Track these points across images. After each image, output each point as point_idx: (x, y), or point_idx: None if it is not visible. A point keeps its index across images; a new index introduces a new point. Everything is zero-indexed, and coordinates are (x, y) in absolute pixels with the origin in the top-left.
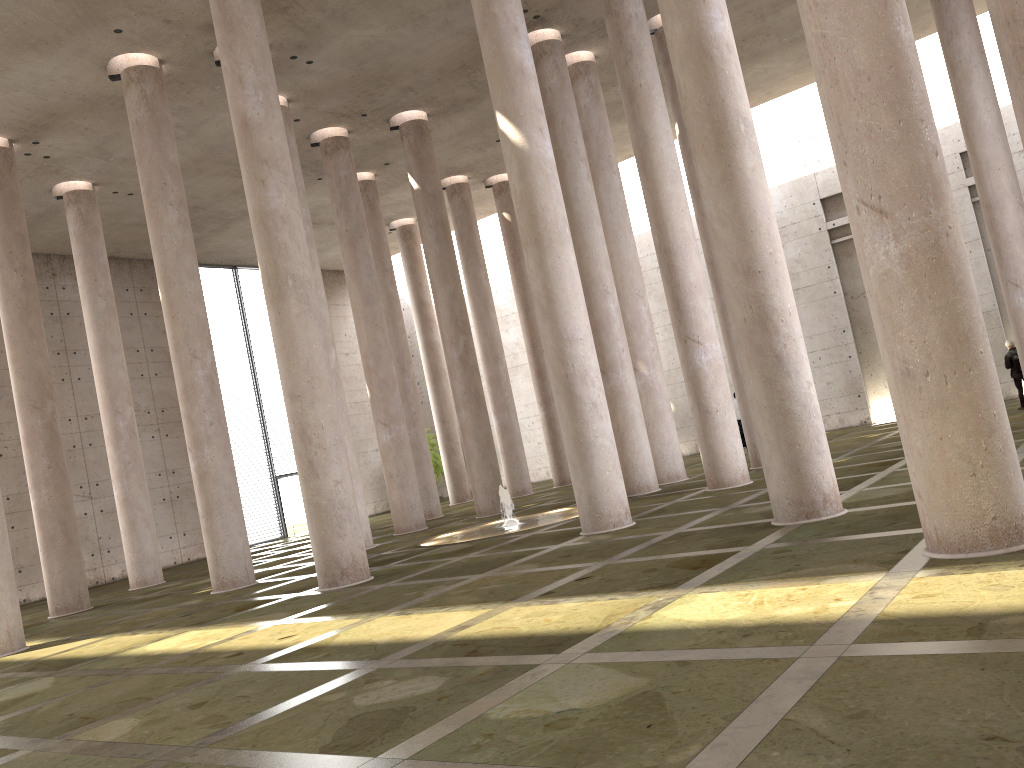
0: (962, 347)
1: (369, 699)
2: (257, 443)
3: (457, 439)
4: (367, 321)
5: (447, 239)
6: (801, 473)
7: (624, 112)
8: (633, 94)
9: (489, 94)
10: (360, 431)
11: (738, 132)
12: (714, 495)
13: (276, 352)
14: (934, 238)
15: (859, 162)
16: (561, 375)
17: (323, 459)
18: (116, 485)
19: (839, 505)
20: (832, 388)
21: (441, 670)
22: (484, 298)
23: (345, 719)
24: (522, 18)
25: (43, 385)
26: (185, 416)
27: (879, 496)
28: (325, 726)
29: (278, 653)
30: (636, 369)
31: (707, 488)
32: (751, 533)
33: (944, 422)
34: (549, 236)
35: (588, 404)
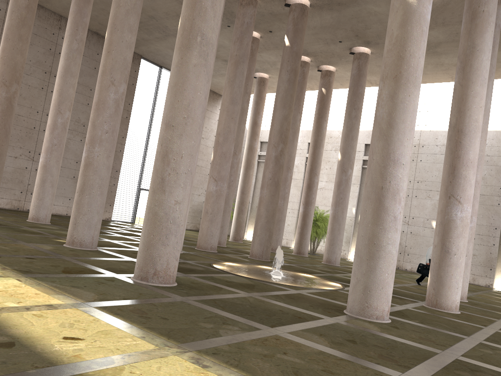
0: None
1: None
2: (137, 166)
3: (246, 205)
4: (228, 114)
5: (294, 82)
6: None
7: None
8: (475, 15)
9: (353, 4)
10: (194, 181)
11: None
12: (438, 315)
13: (168, 88)
14: None
15: None
16: (377, 186)
17: (173, 181)
18: (42, 155)
19: None
20: (475, 258)
21: None
22: (294, 131)
23: None
24: None
25: (15, 73)
26: (91, 121)
27: None
28: None
29: (42, 372)
30: None
31: (421, 303)
32: None
33: None
34: (407, 77)
35: (391, 216)
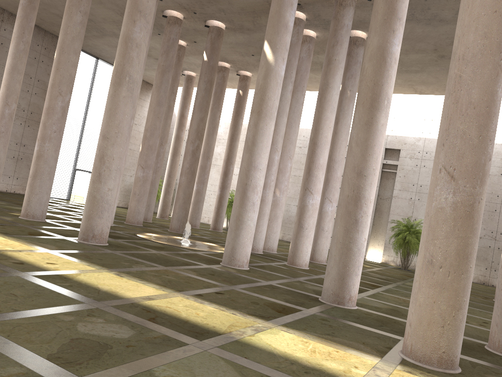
0: (463, 261)
1: (86, 328)
2: (73, 149)
3: (172, 187)
4: (154, 114)
5: (210, 91)
6: (344, 281)
7: (316, 68)
8: (330, 62)
9: (259, 31)
10: (126, 164)
11: (383, 103)
12: (289, 268)
13: (105, 111)
14: (472, 201)
15: (451, 147)
16: (243, 183)
17: (107, 175)
18: None
19: (355, 303)
20: None
21: (132, 324)
22: (214, 126)
23: (69, 338)
24: (297, 0)
25: None
26: (42, 122)
27: (372, 305)
28: (55, 338)
29: (43, 272)
30: (274, 192)
31: (286, 262)
32: (308, 301)
33: (439, 294)
34: (266, 112)
35: (250, 202)
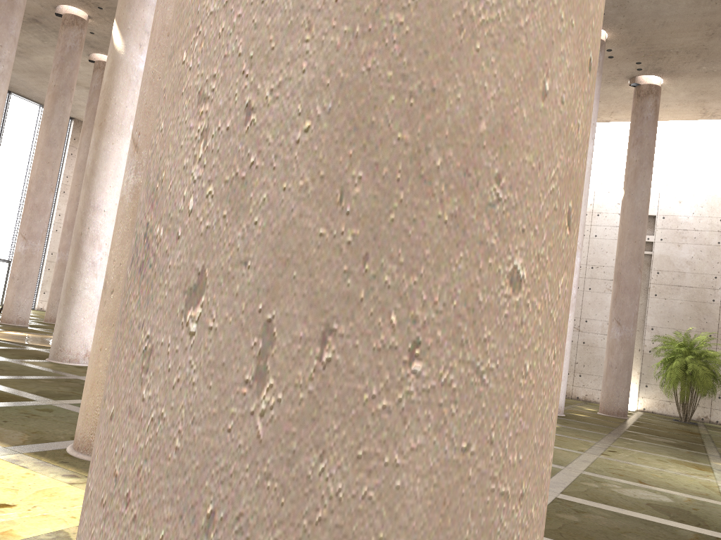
0: None
1: None
2: None
3: None
4: (42, 157)
5: None
6: None
7: None
8: None
9: None
10: None
11: None
12: None
13: None
14: None
15: (141, 100)
16: (78, 232)
17: None
18: None
19: None
20: None
21: None
22: None
23: None
24: None
25: None
26: None
27: None
28: None
29: None
30: None
31: None
32: None
33: (107, 336)
34: (112, 125)
35: (88, 262)
